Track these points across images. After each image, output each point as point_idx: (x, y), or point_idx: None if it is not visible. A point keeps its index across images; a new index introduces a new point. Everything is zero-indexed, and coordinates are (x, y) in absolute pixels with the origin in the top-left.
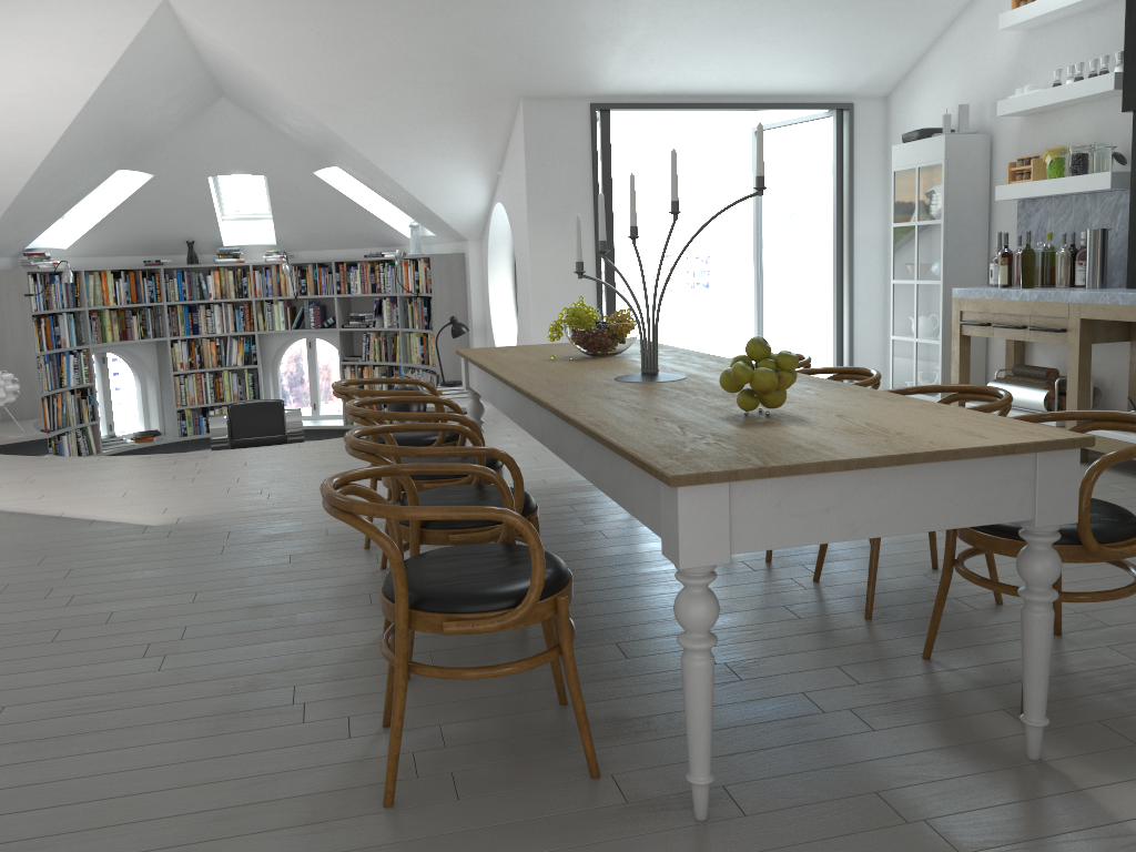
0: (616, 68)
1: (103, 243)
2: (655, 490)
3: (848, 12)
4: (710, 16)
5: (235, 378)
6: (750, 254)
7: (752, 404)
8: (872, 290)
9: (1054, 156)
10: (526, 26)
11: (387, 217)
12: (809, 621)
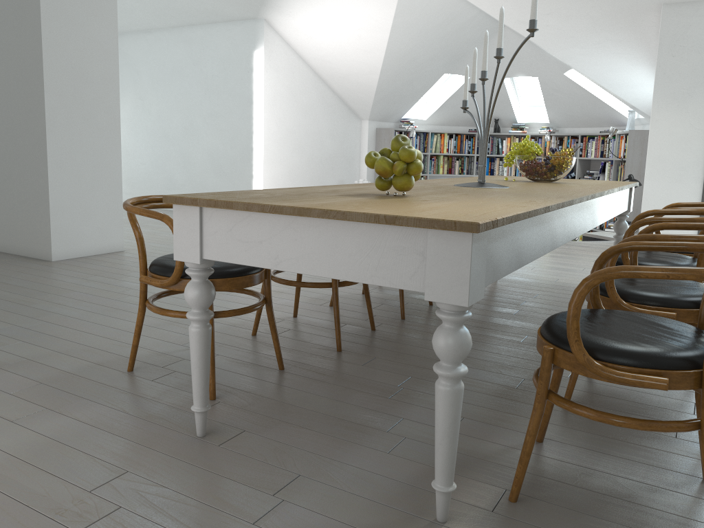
0: None
1: (446, 118)
2: None
3: None
4: None
5: None
6: None
7: (379, 185)
8: None
9: None
10: None
11: (615, 105)
12: (516, 392)
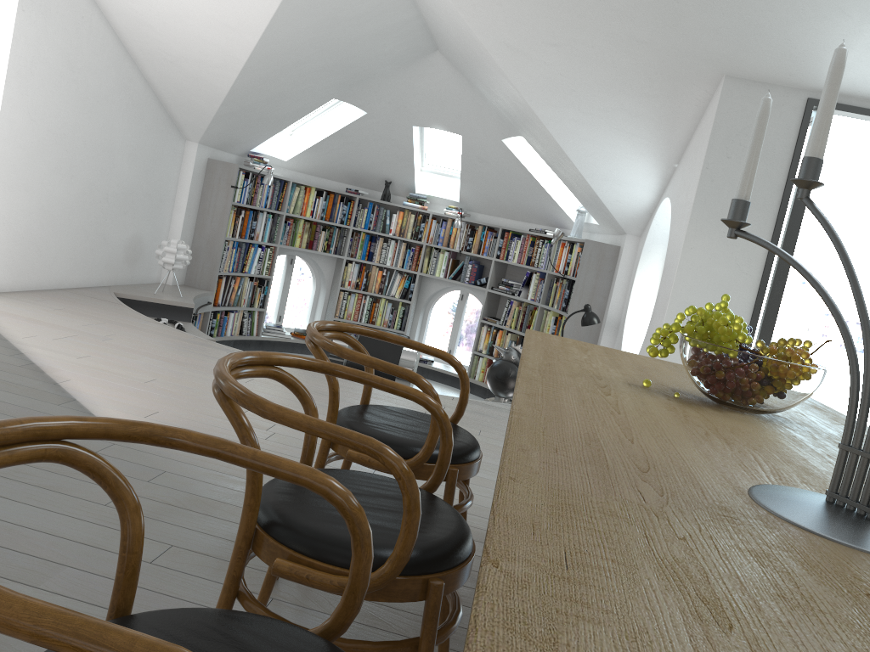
0: (856, 55)
1: (317, 164)
2: None
3: None
4: None
5: (389, 307)
6: None
7: None
8: None
9: None
10: None
11: (559, 198)
12: None
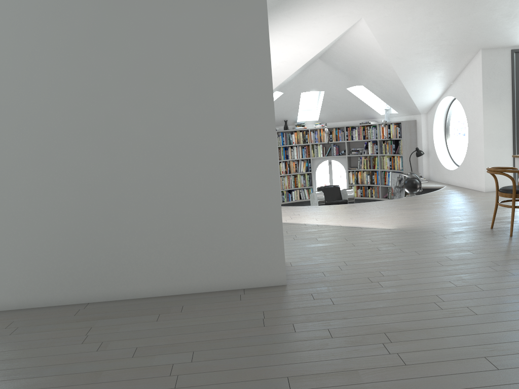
0: None
1: None
2: None
3: None
4: None
5: (302, 177)
6: None
7: None
8: None
9: None
10: (500, 17)
11: (373, 106)
12: None
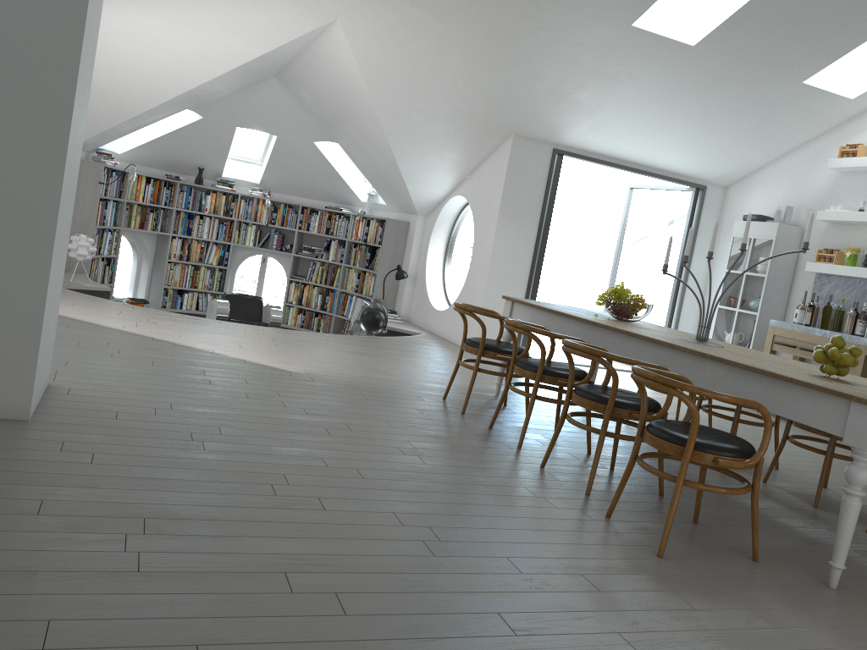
0: (580, 130)
1: (144, 155)
2: (832, 408)
3: (733, 132)
4: (654, 114)
5: (209, 273)
6: (588, 264)
7: (835, 371)
8: (693, 308)
9: (853, 253)
10: (544, 92)
11: (352, 184)
12: (784, 503)
